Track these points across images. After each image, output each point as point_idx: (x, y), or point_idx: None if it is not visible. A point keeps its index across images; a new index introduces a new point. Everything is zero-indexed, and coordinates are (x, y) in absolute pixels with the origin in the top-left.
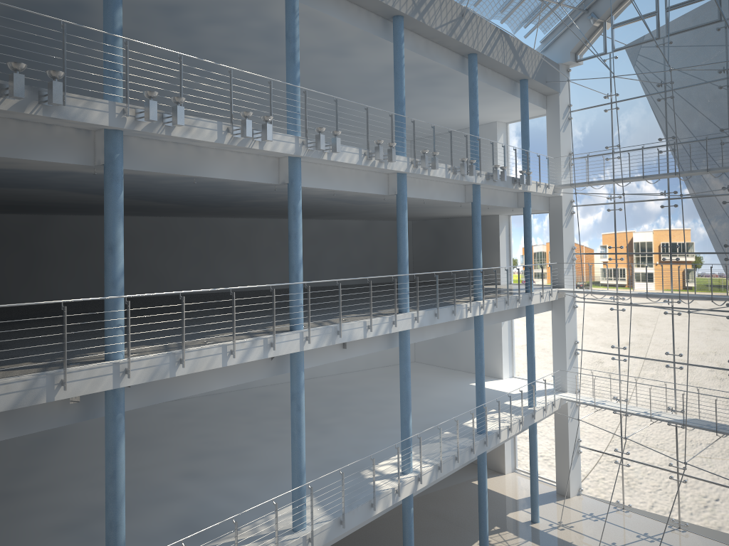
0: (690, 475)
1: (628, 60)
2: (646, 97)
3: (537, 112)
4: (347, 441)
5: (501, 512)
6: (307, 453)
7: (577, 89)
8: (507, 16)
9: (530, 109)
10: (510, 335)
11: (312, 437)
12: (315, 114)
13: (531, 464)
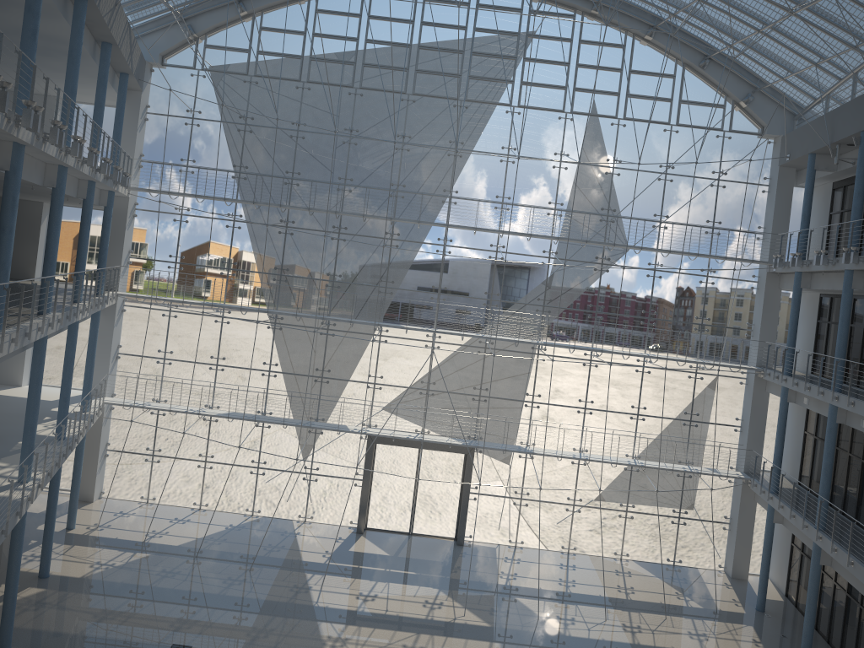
0: (217, 461)
1: (216, 83)
2: (227, 123)
3: (112, 103)
4: None
5: (29, 527)
6: None
7: (159, 93)
8: (125, 5)
9: (109, 99)
10: None
11: None
12: None
13: (76, 470)
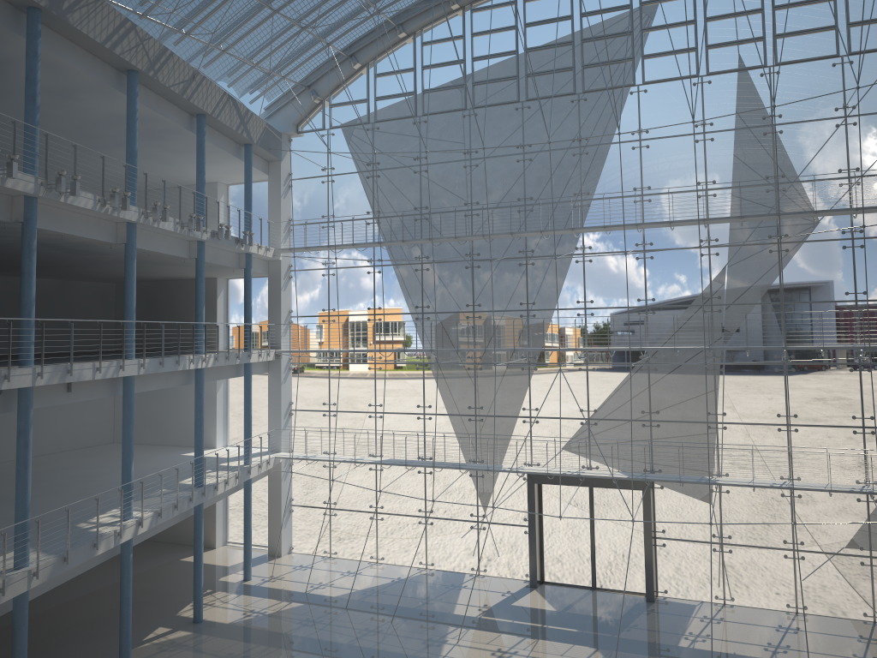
0: (387, 512)
1: (344, 138)
2: (357, 173)
3: (260, 177)
4: (51, 507)
5: (213, 578)
6: (6, 520)
7: (298, 159)
8: (234, 82)
9: (253, 173)
10: (225, 403)
11: (7, 509)
12: (8, 152)
13: (245, 522)
